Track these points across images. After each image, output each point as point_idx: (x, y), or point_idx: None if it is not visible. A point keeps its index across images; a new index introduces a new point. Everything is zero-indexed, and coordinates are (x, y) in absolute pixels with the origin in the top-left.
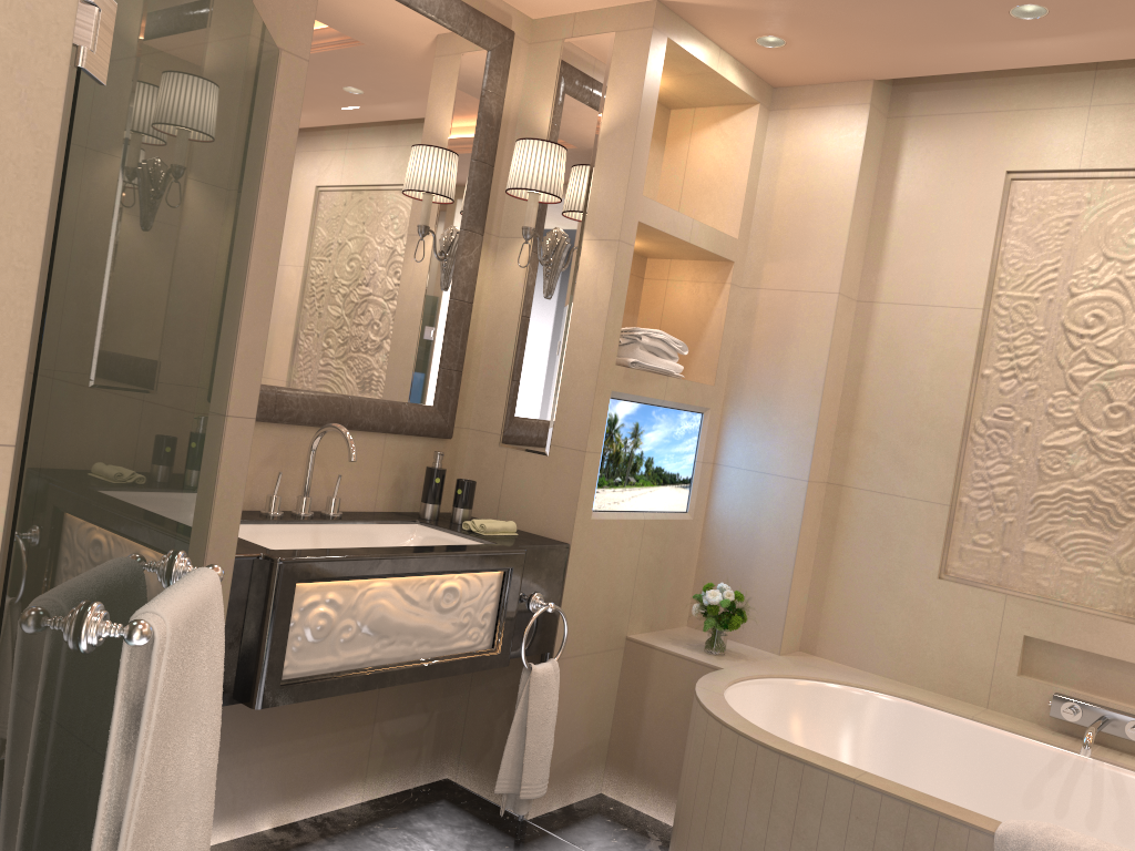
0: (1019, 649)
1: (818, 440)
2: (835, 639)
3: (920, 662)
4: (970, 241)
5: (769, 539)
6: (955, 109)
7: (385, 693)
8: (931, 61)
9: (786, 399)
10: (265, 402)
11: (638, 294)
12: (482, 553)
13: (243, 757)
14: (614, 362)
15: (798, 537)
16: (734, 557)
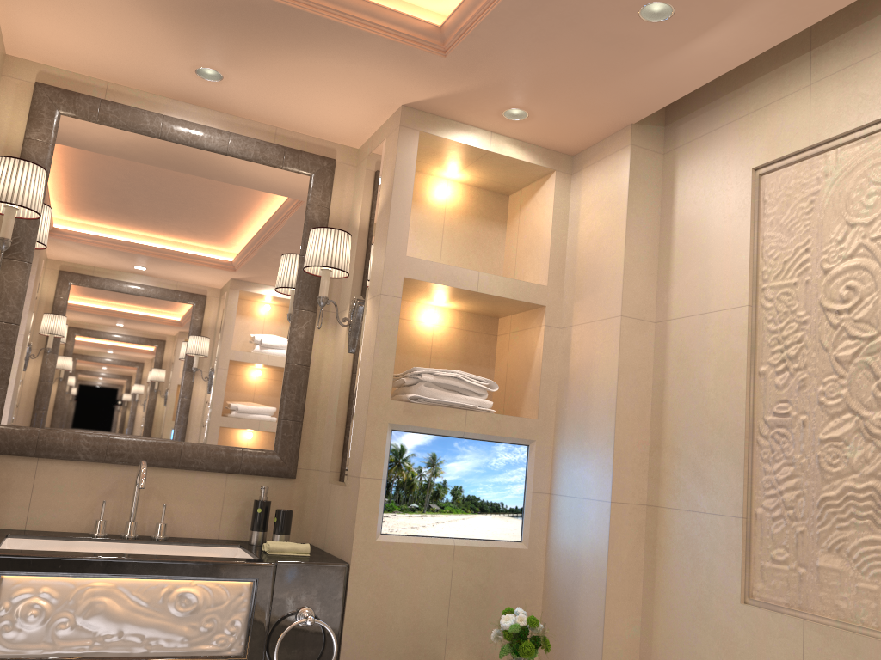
0: None
1: (619, 460)
2: None
3: None
4: (731, 242)
5: (587, 565)
6: (709, 128)
7: None
8: (650, 90)
9: (592, 423)
10: (97, 447)
11: (492, 349)
12: (216, 562)
13: None
14: (389, 398)
15: (607, 561)
16: (565, 586)
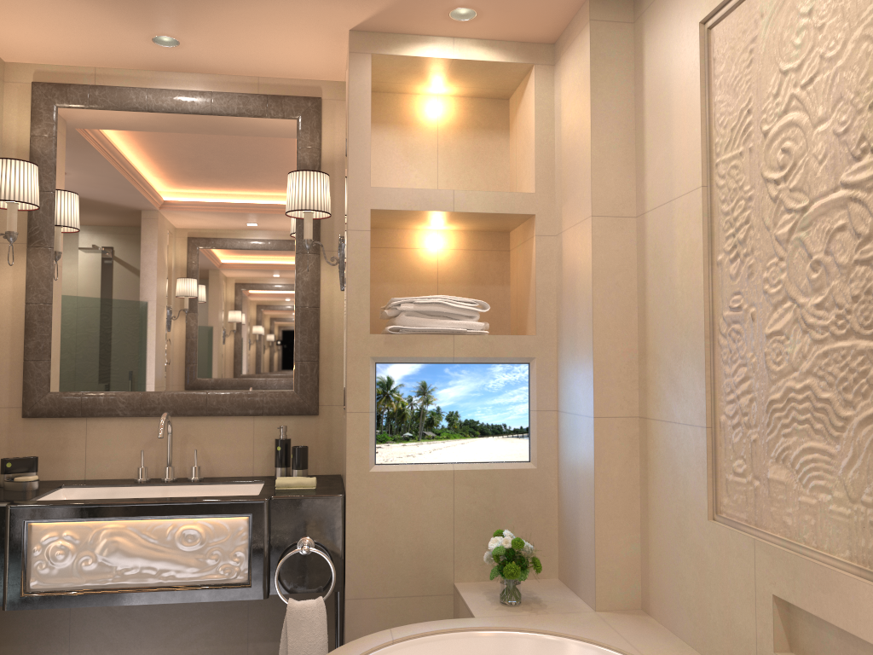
0: (771, 615)
1: (601, 372)
2: (658, 597)
3: (708, 627)
4: (687, 114)
5: (582, 483)
6: None
7: (255, 619)
8: None
9: (578, 335)
10: (131, 403)
11: (506, 265)
12: (211, 501)
13: (126, 654)
14: (368, 332)
15: (593, 479)
16: (570, 505)
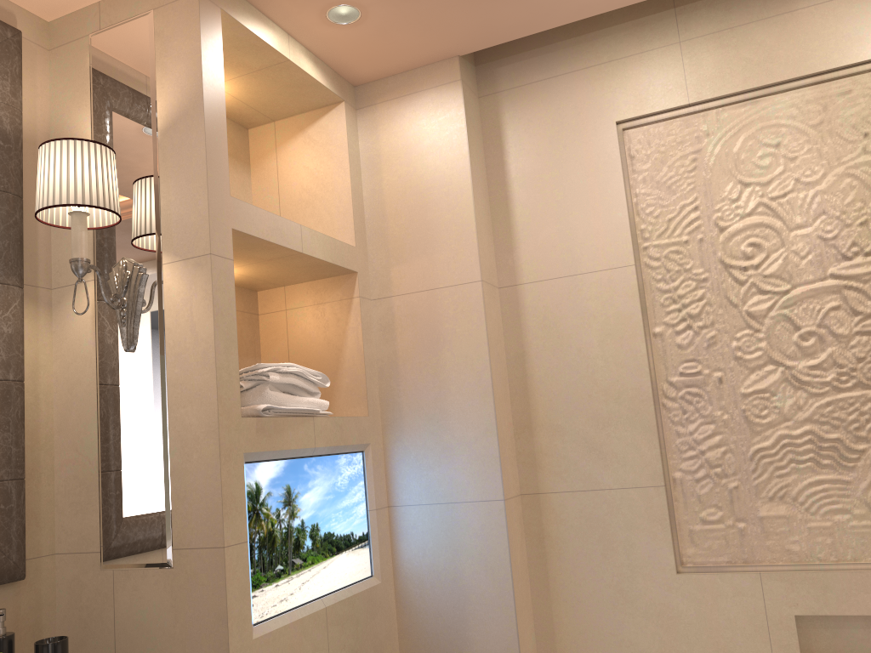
0: (795, 634)
1: (502, 449)
2: None
3: None
4: (600, 198)
5: (477, 580)
6: (546, 74)
7: None
8: (518, 17)
9: (454, 411)
10: None
11: (256, 332)
12: None
13: None
14: (239, 414)
15: (511, 570)
16: (441, 615)
